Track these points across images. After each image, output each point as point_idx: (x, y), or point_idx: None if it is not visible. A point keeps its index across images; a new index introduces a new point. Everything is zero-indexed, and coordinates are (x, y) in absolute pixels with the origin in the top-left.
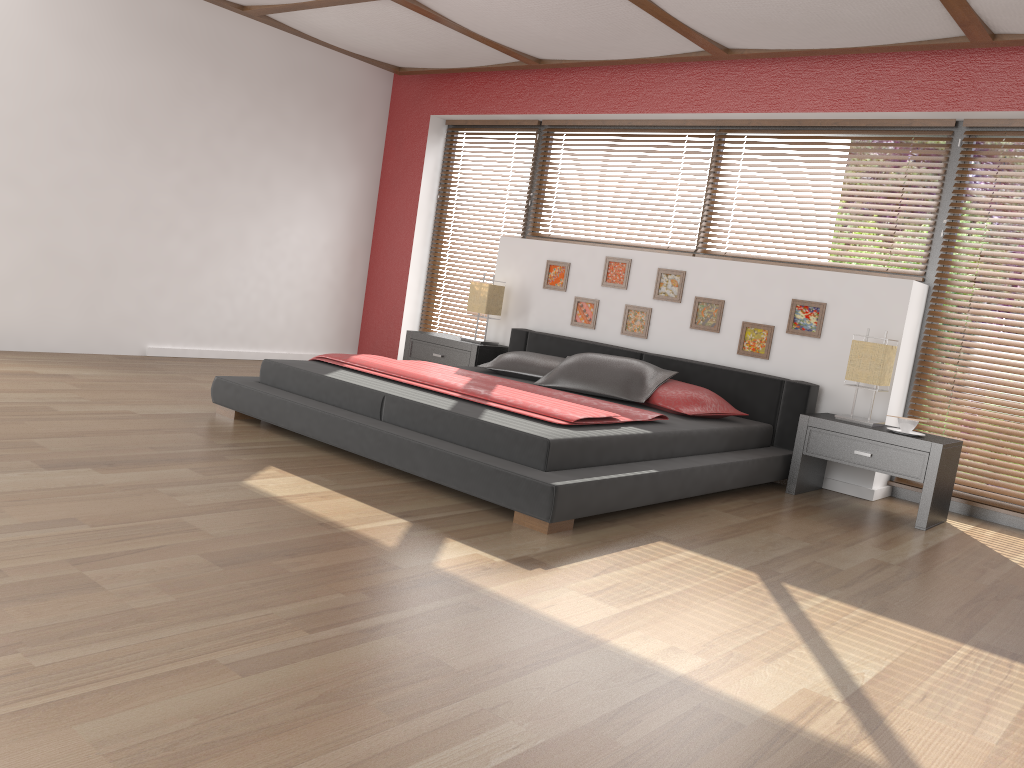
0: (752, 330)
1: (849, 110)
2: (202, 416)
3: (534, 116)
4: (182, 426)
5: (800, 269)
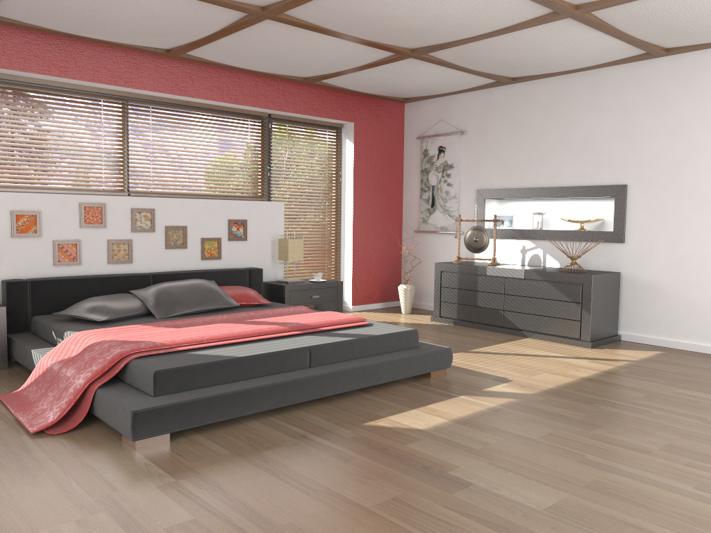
0: (208, 242)
1: (230, 102)
2: (164, 454)
3: None
4: (231, 458)
5: (229, 200)
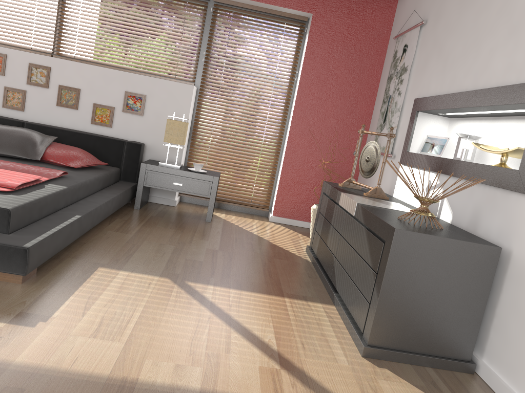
0: (100, 109)
1: None
2: None
3: None
4: None
5: (129, 73)
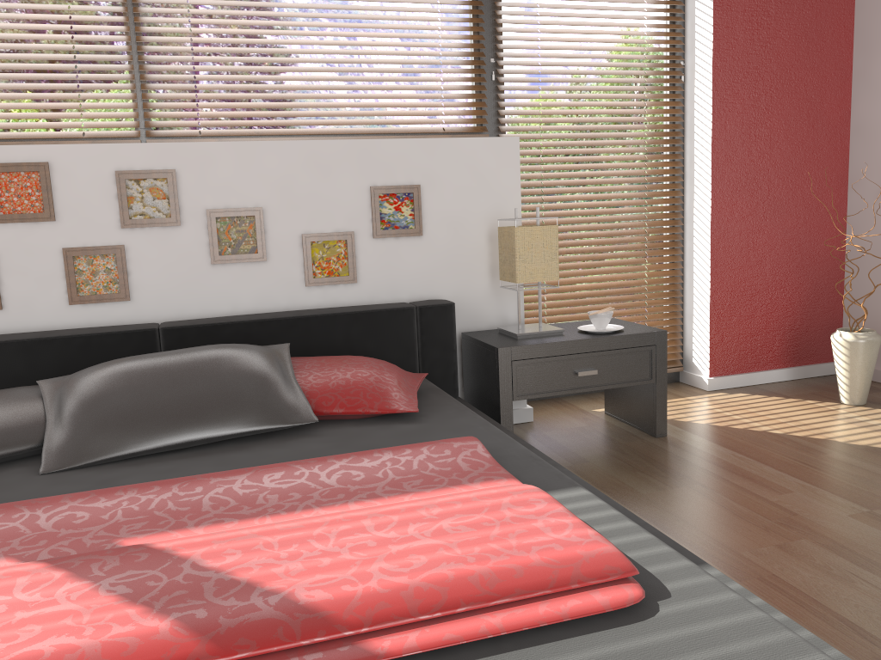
0: (321, 245)
1: None
2: None
3: None
4: None
5: (371, 141)
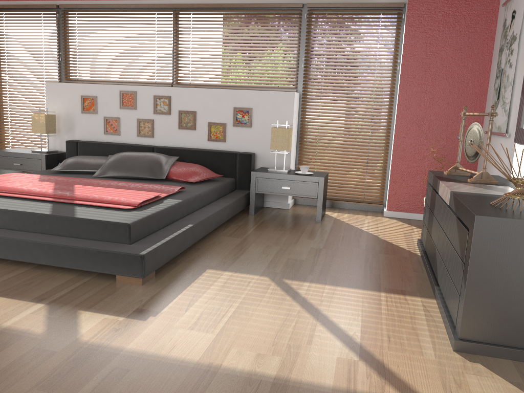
0: (214, 126)
1: None
2: None
3: (53, 2)
4: None
5: (235, 90)
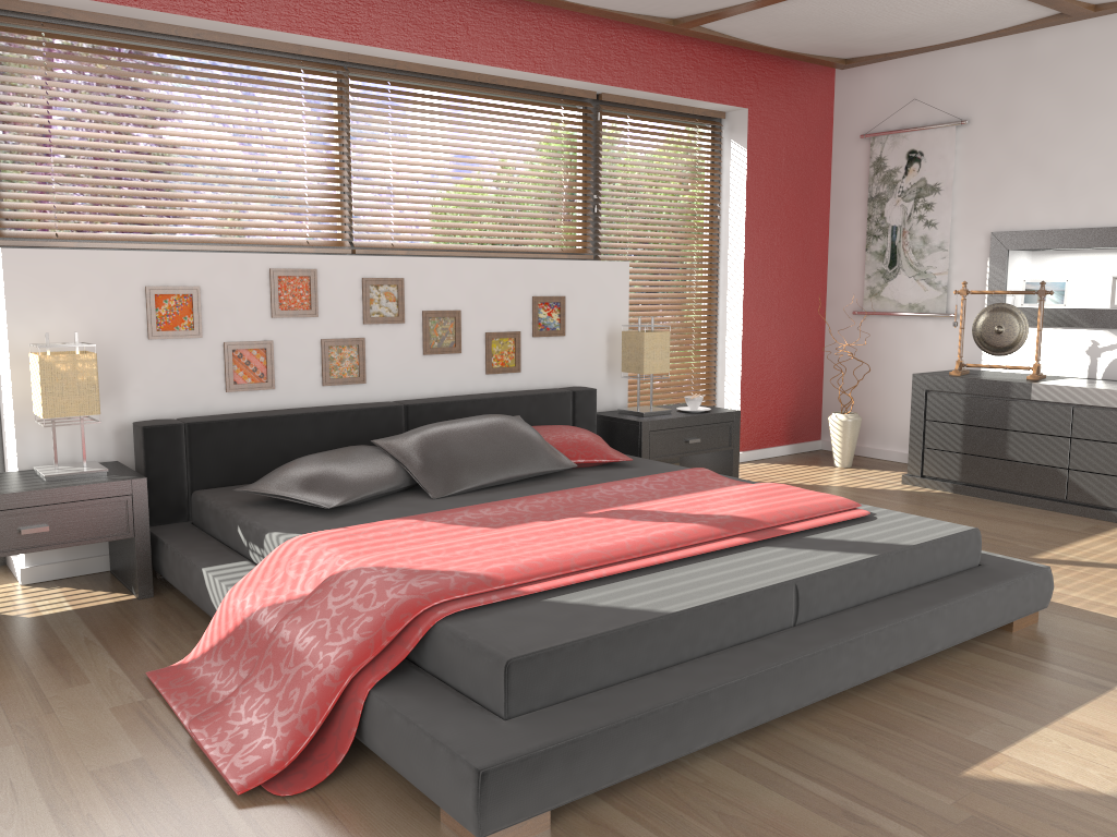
0: (497, 341)
1: (534, 71)
2: None
3: None
4: None
5: (534, 261)
